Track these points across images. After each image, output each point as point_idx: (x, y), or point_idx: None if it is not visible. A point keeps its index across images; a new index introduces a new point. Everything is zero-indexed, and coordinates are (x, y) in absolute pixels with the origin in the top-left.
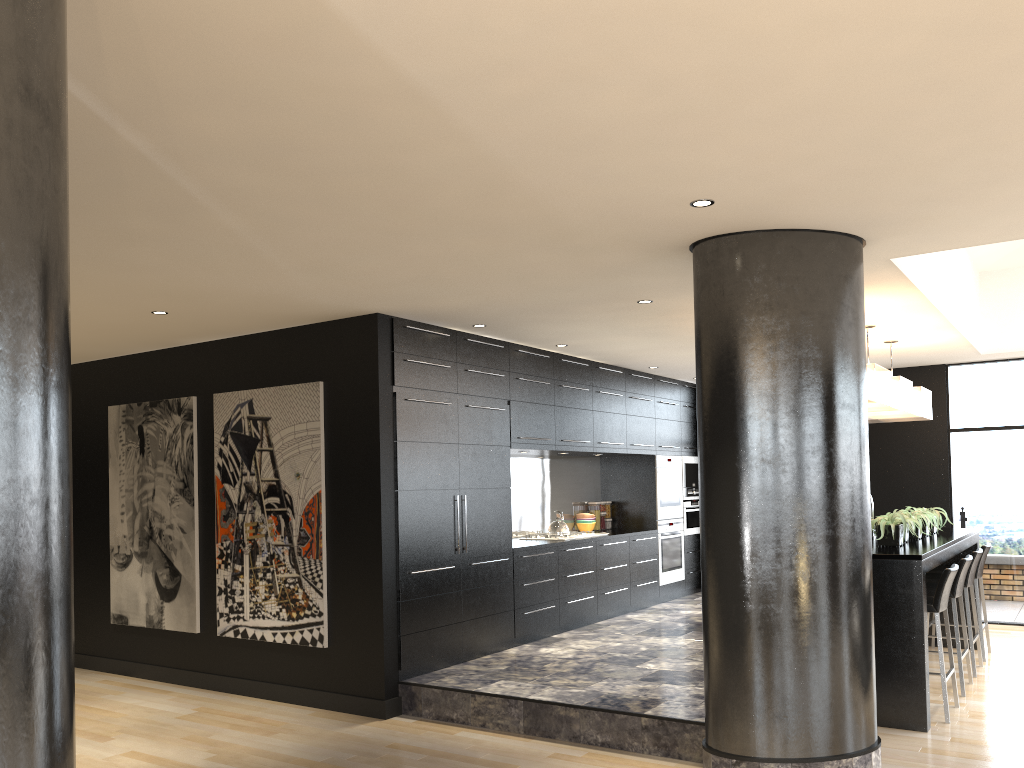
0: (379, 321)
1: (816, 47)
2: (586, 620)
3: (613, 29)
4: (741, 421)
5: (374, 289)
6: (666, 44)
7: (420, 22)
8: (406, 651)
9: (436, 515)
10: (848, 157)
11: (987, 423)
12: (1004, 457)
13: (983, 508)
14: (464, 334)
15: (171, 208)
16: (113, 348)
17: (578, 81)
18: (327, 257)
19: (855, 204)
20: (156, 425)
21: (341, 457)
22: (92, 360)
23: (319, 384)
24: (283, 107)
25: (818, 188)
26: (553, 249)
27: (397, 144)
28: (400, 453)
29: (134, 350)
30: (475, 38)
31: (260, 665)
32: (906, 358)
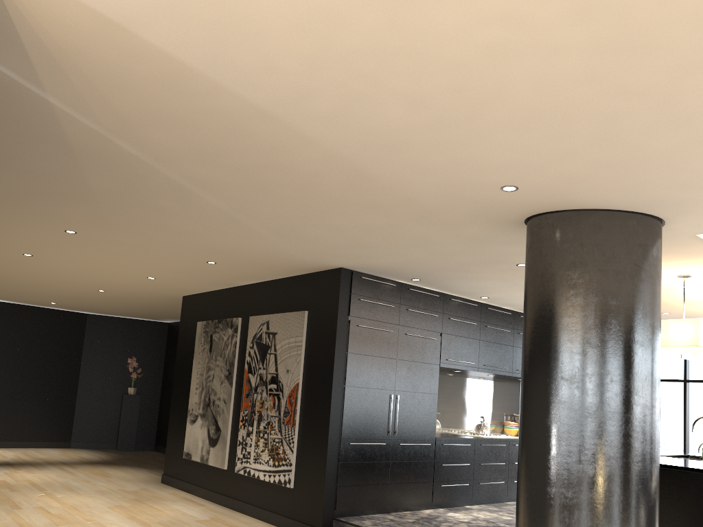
0: (342, 273)
1: (507, 69)
2: (496, 499)
3: (358, 64)
4: (548, 348)
5: (329, 250)
6: (400, 72)
7: (238, 67)
8: (341, 497)
9: (374, 406)
10: (596, 151)
11: None
12: None
13: None
14: (408, 285)
15: (175, 192)
16: (200, 286)
17: (360, 101)
18: (285, 226)
19: (631, 189)
20: (219, 334)
21: (312, 361)
22: (193, 293)
23: (305, 312)
24: (196, 126)
25: (591, 176)
26: (427, 223)
27: (277, 148)
28: (349, 361)
29: (213, 288)
30: (277, 76)
31: (255, 495)
32: None
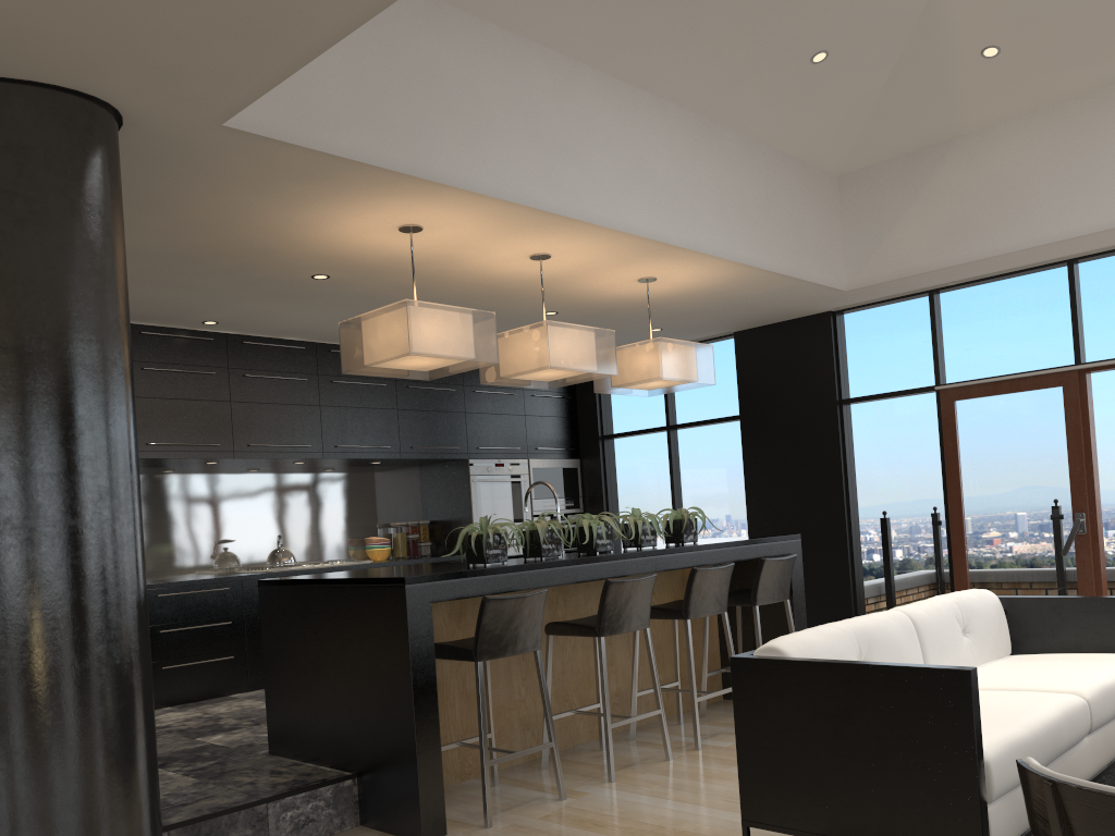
0: None
1: None
2: None
3: None
4: None
5: None
6: None
7: None
8: None
9: None
10: None
11: (888, 388)
12: (910, 433)
13: (889, 506)
14: None
15: None
16: None
17: None
18: None
19: None
20: None
21: None
22: None
23: None
24: None
25: None
26: None
27: None
28: None
29: None
30: None
31: None
32: (748, 306)
